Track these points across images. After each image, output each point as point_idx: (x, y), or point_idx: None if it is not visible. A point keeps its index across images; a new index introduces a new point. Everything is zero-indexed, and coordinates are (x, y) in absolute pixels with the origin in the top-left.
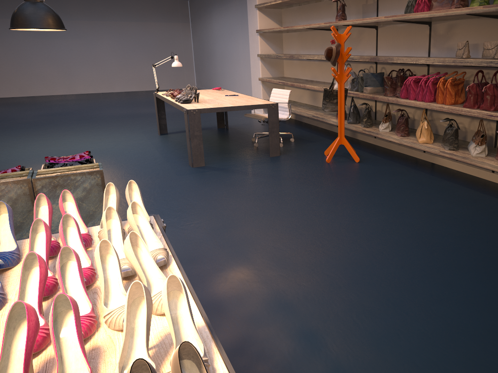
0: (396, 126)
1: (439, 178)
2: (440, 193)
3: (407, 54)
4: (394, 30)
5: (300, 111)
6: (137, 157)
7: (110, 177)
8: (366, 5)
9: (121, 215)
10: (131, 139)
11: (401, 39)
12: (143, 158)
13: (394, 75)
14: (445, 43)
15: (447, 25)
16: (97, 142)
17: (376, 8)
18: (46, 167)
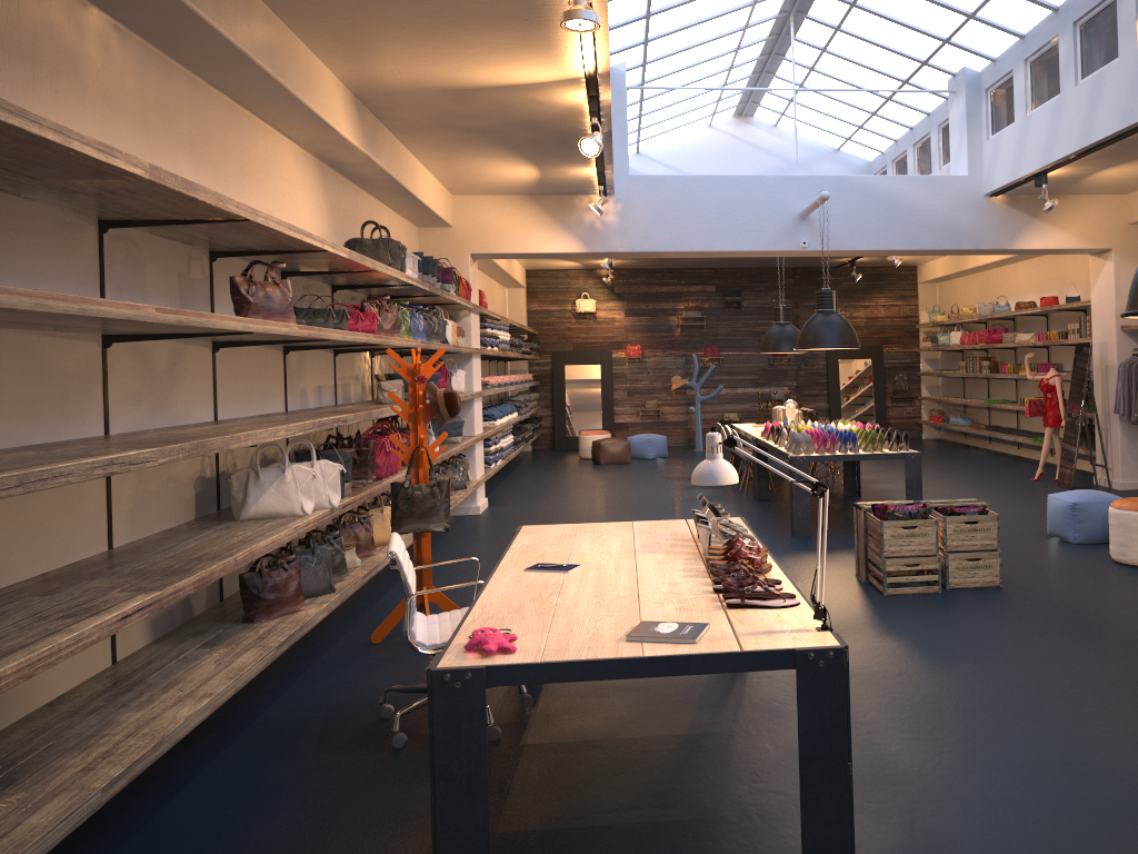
0: (356, 543)
1: (387, 590)
2: (451, 576)
3: (262, 409)
4: (241, 357)
5: (238, 675)
6: (883, 698)
7: (912, 642)
8: (187, 279)
9: (854, 587)
10: (978, 844)
11: (252, 377)
12: (866, 692)
13: (247, 461)
14: (299, 386)
15: (298, 355)
16: (1127, 831)
17: (208, 293)
18: (933, 523)
